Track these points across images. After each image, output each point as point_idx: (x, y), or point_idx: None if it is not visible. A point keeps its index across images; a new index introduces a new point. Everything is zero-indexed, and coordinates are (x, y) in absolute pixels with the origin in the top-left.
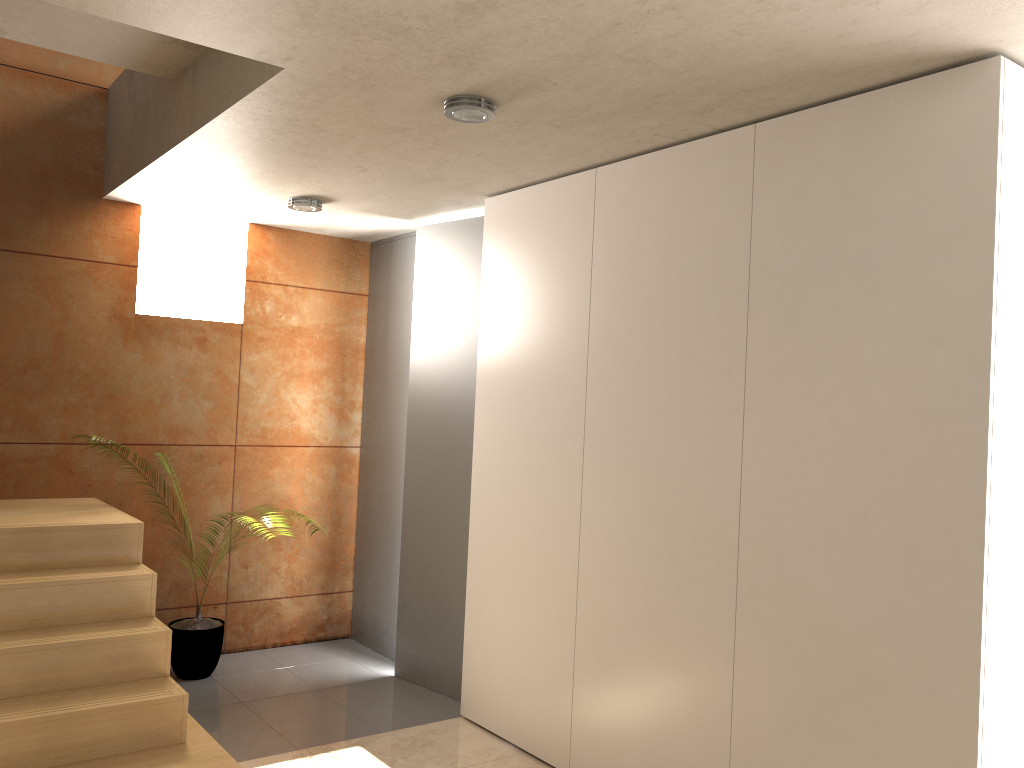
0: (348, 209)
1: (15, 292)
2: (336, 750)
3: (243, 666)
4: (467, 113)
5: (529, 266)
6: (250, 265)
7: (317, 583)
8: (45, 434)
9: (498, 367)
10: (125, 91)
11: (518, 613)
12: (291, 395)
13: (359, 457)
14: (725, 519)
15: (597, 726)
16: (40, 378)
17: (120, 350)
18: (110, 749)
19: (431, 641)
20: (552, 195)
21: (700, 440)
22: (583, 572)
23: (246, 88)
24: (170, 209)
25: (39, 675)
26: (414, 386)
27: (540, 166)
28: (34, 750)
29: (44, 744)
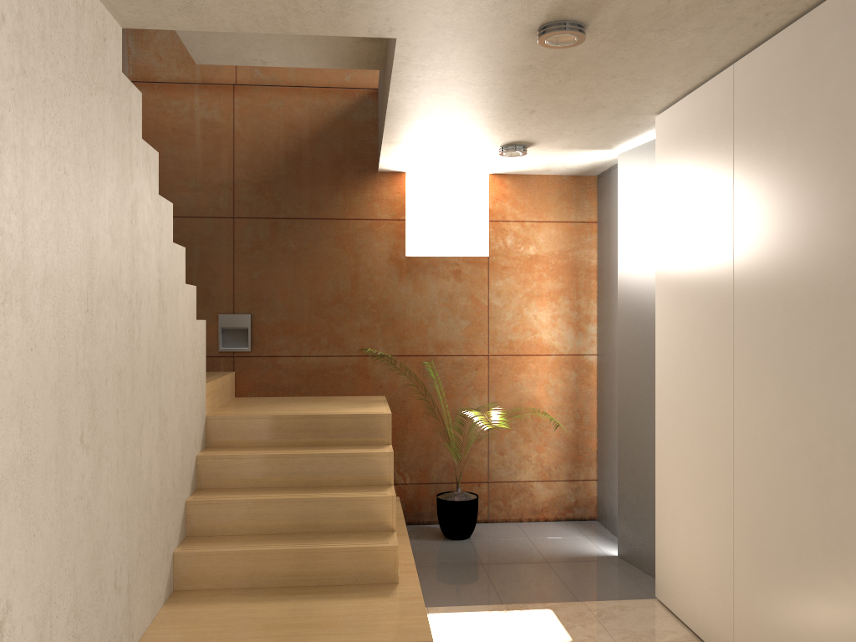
0: (552, 149)
1: (324, 248)
2: (529, 609)
3: (497, 534)
4: (559, 39)
5: (687, 173)
6: (492, 208)
7: (564, 471)
8: (349, 349)
9: (669, 273)
10: (379, 87)
11: (691, 506)
12: (532, 312)
13: (596, 364)
14: (855, 416)
15: (753, 624)
16: (343, 308)
17: (396, 284)
18: (342, 579)
19: (643, 528)
20: (701, 100)
21: (829, 331)
22: (737, 469)
23: (392, 62)
24: (427, 172)
25: (303, 520)
26: (621, 298)
27: (680, 74)
28: (290, 572)
29: (297, 569)
